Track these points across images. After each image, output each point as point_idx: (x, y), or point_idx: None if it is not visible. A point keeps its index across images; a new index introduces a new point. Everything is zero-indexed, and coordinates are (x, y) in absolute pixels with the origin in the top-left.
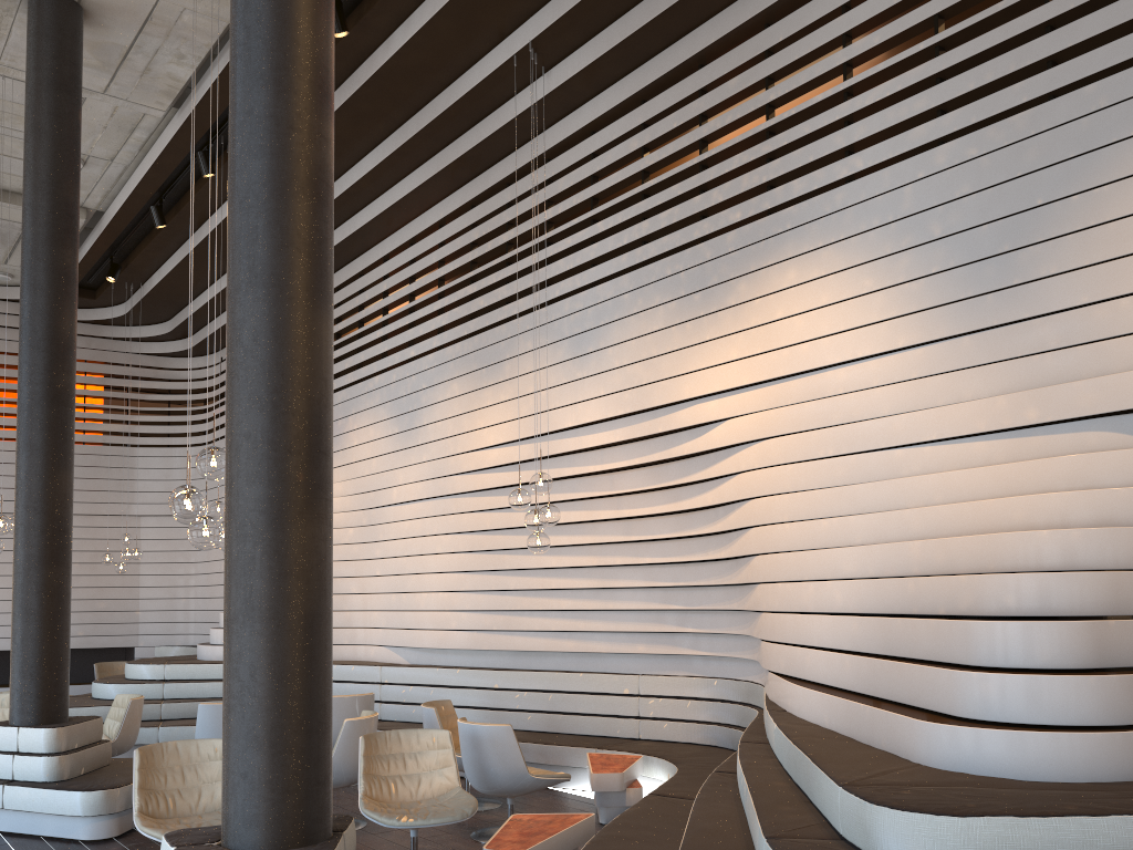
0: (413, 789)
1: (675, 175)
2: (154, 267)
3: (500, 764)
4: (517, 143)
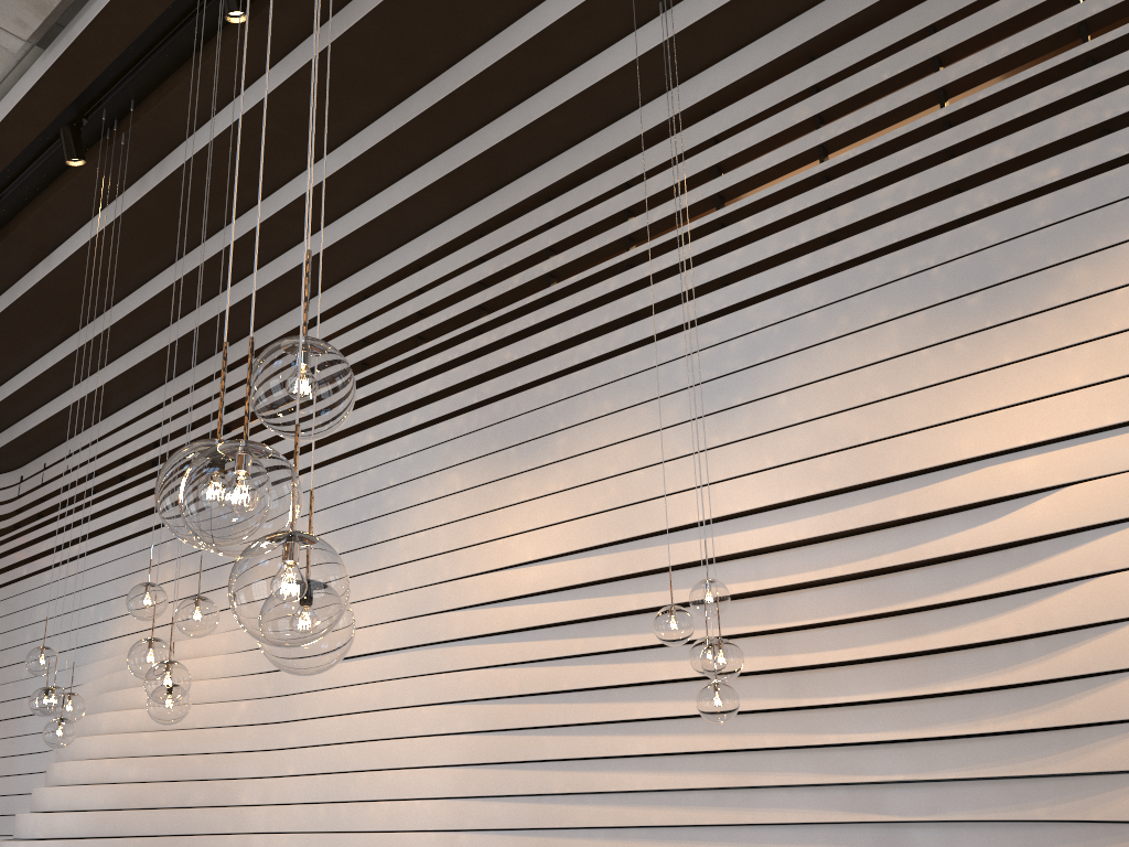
0: None
1: (895, 140)
2: None
3: None
4: (577, 134)
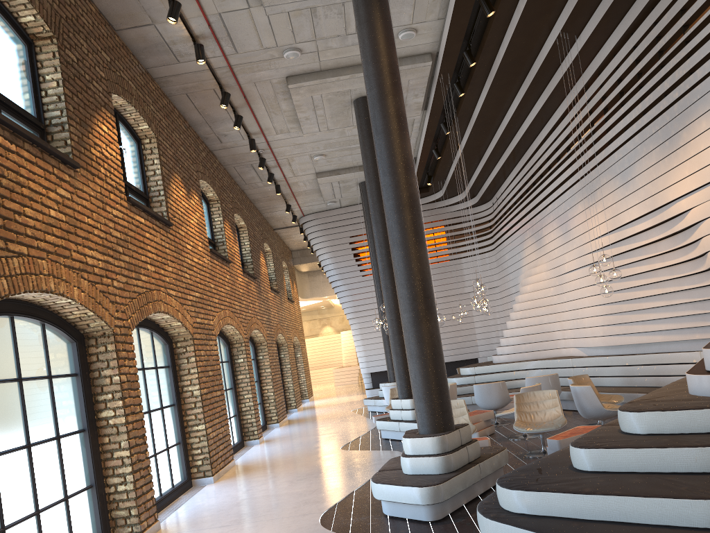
0: (542, 417)
1: (649, 74)
2: (446, 171)
3: (588, 404)
4: (581, 70)
